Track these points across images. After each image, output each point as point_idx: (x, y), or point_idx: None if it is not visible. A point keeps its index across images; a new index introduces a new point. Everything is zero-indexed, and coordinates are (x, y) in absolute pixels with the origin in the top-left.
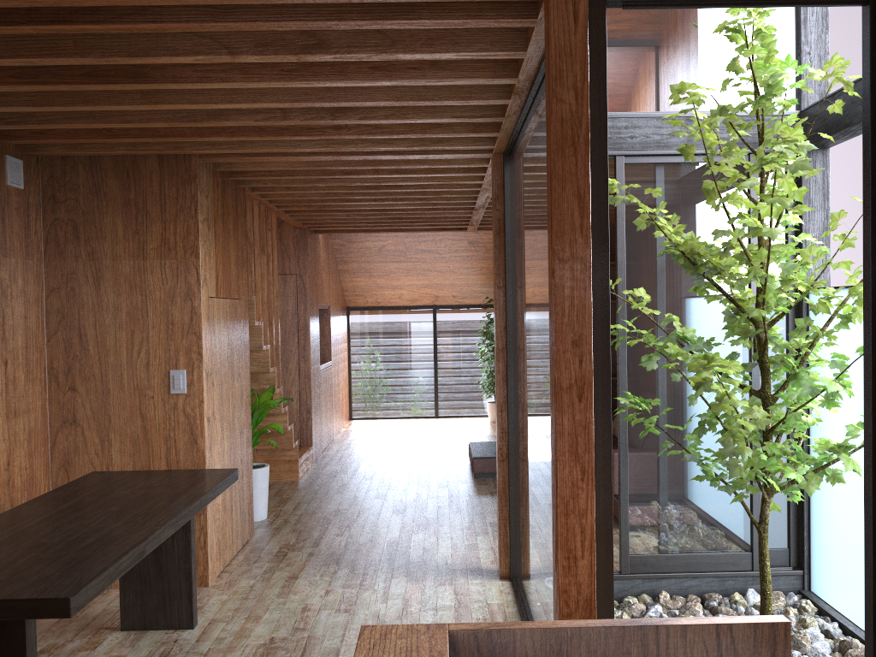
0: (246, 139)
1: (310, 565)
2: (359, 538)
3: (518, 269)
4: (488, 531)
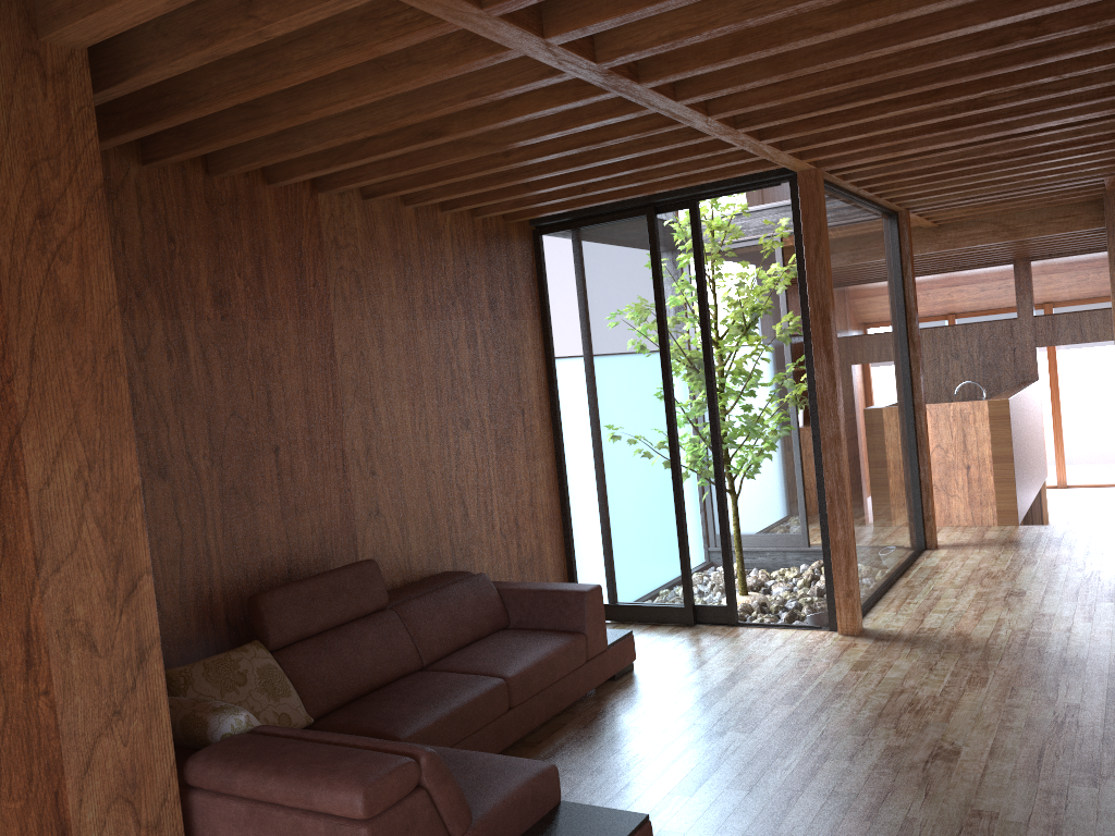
0: (1103, 133)
1: (1106, 661)
2: (1033, 696)
3: (841, 306)
4: (813, 687)
